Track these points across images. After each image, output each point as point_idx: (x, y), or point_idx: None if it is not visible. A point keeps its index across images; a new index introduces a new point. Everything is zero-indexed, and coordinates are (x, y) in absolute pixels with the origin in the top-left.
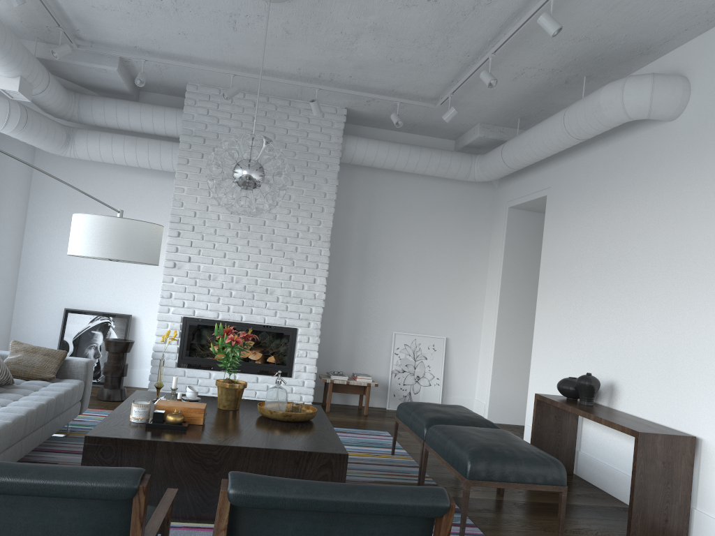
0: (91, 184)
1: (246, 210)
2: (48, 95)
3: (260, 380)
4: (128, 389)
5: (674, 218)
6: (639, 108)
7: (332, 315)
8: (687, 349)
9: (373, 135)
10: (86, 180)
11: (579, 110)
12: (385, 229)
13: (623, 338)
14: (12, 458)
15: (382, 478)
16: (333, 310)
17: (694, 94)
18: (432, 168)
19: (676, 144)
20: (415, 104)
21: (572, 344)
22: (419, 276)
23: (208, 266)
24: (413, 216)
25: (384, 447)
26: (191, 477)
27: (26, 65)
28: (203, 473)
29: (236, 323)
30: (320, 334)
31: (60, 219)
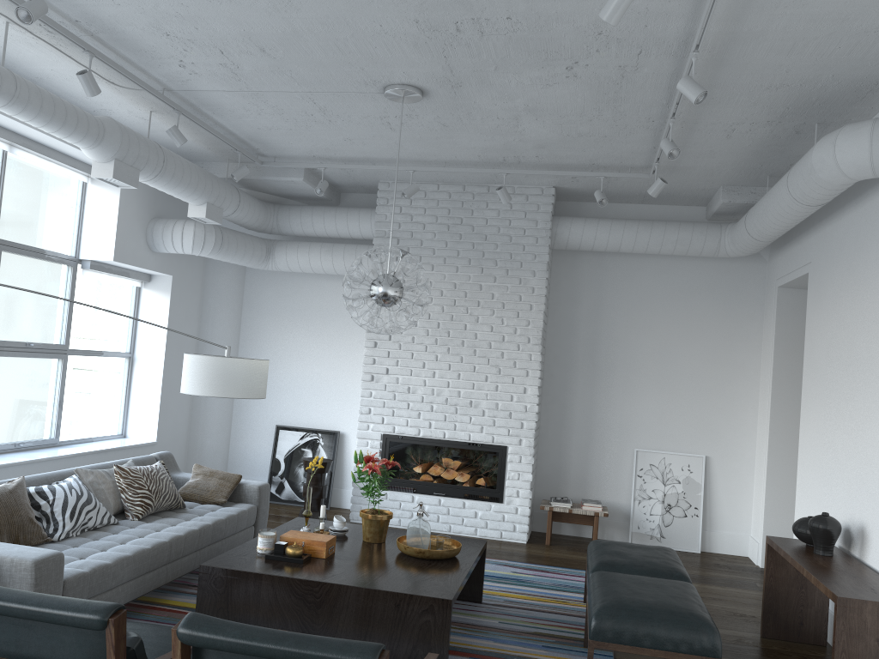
0: (298, 295)
1: (384, 328)
2: (241, 214)
3: (467, 505)
4: (337, 510)
5: None
6: (857, 166)
7: (558, 428)
8: None
9: (598, 212)
10: (293, 291)
11: (797, 171)
12: (619, 323)
13: (872, 467)
14: (155, 582)
15: (547, 629)
16: (559, 422)
17: None
18: (668, 246)
19: None
20: (622, 176)
21: (829, 471)
22: (665, 378)
23: (407, 377)
24: (655, 304)
25: (581, 593)
26: (294, 612)
27: (210, 191)
28: (305, 609)
29: (438, 440)
30: (533, 453)
31: (270, 333)
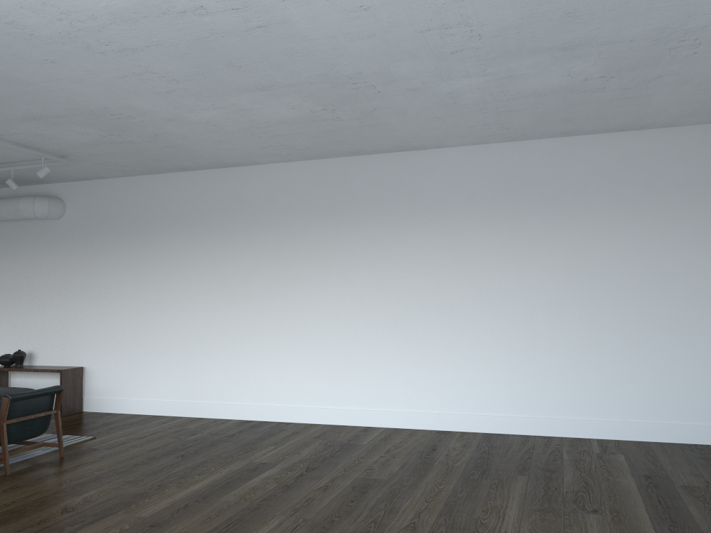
0: None
1: None
2: None
3: None
4: None
5: (62, 268)
6: (42, 214)
7: None
8: (74, 329)
9: None
10: None
11: (3, 207)
12: None
13: (36, 328)
14: None
15: None
16: None
17: (68, 210)
18: None
19: (60, 232)
20: None
21: None
22: None
23: None
24: None
25: None
26: None
27: None
28: None
29: None
30: None
31: None
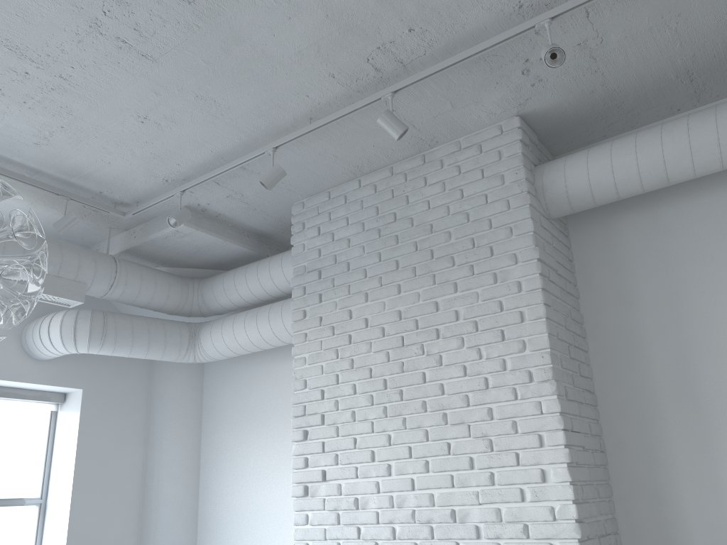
0: (254, 390)
1: None
2: (129, 289)
3: None
4: None
5: None
6: None
7: None
8: None
9: None
10: (249, 386)
11: None
12: (725, 316)
13: None
14: None
15: None
16: (658, 536)
17: None
18: None
19: None
20: (583, 1)
21: None
22: None
23: (352, 482)
24: None
25: None
26: None
27: None
28: None
29: None
30: None
31: (229, 448)
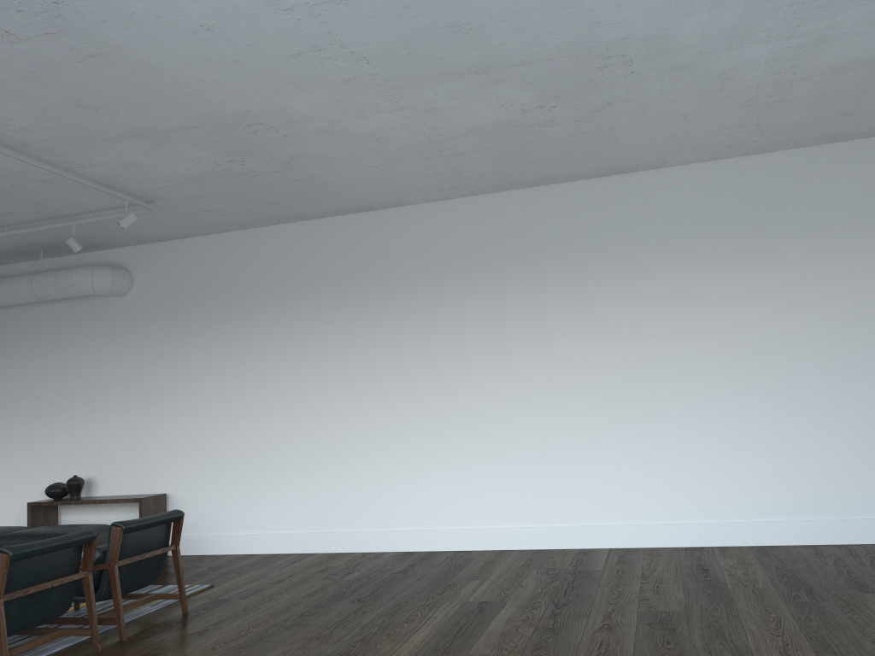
0: None
1: None
2: None
3: None
4: None
5: (130, 361)
6: (104, 289)
7: None
8: (151, 443)
9: None
10: None
11: (50, 282)
12: None
13: (96, 445)
14: None
15: None
16: None
17: (136, 283)
18: None
19: (126, 312)
20: None
21: (40, 459)
22: None
23: None
24: None
25: None
26: None
27: None
28: None
29: None
30: None
31: None
